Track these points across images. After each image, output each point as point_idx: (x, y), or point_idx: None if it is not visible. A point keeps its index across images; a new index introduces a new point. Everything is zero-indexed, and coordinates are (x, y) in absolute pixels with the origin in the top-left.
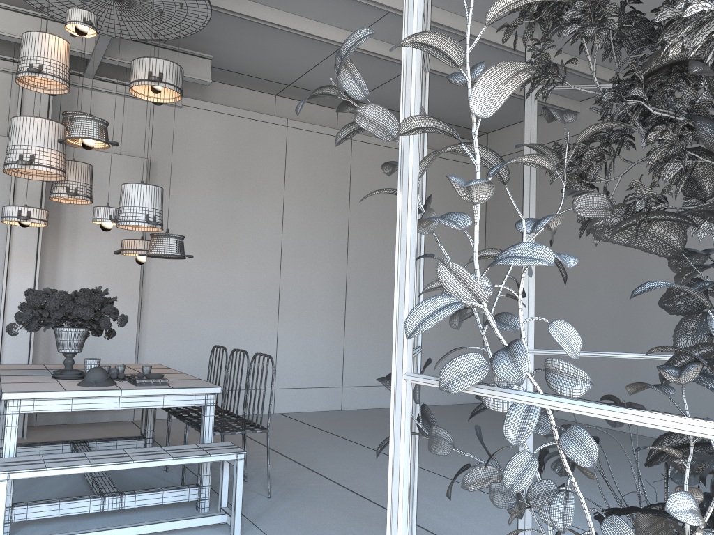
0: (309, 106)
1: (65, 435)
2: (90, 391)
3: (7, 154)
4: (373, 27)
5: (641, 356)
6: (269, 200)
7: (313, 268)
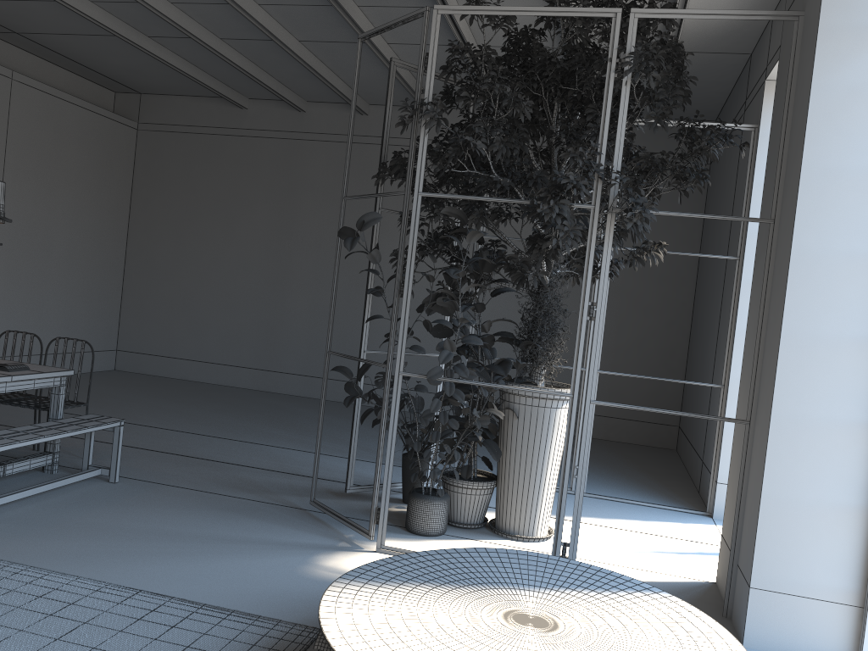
0: None
1: None
2: None
3: None
4: (112, 3)
5: (410, 354)
6: None
7: None
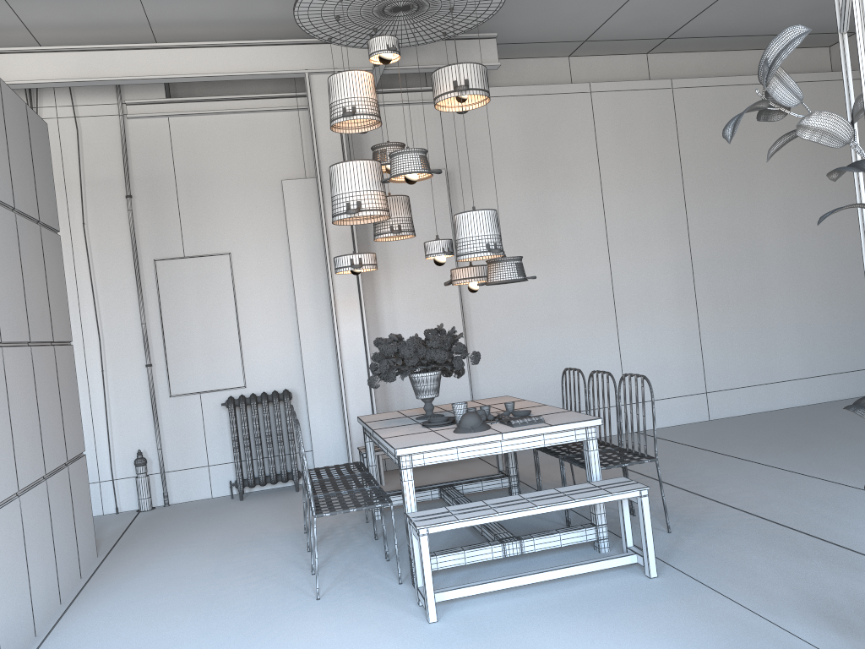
0: (611, 59)
1: (419, 478)
2: (472, 438)
3: (333, 205)
4: None
5: None
6: (584, 186)
7: (648, 257)
